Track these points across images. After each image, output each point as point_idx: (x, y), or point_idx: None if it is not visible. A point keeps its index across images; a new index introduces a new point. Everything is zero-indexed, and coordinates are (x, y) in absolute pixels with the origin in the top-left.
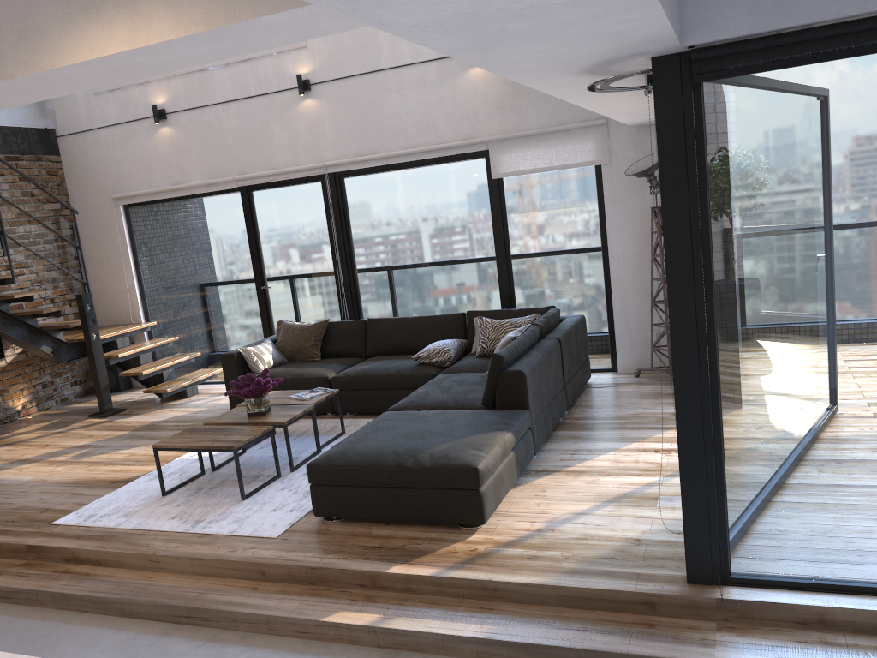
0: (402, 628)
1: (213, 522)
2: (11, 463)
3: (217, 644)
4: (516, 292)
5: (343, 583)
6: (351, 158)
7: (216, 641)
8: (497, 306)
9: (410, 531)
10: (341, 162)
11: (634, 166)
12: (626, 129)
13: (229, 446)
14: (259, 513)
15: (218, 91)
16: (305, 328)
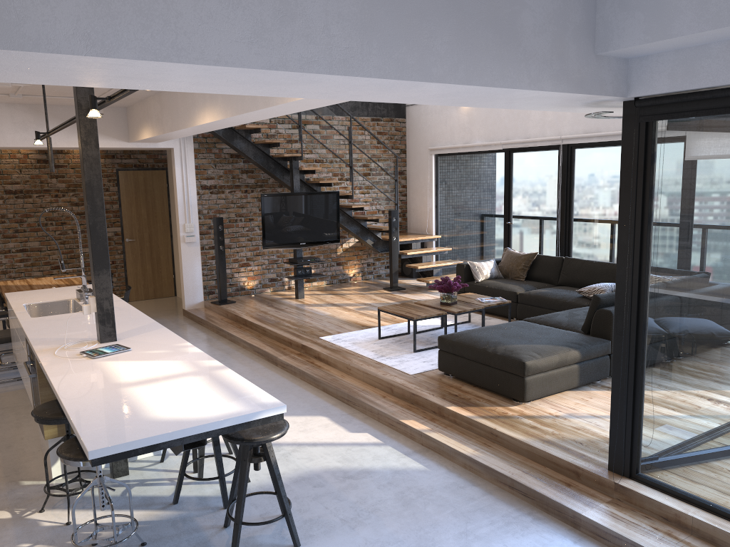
0: (433, 437)
1: (389, 358)
2: (327, 304)
3: (352, 417)
4: None
5: (426, 407)
6: (580, 134)
7: (352, 415)
8: None
9: (482, 393)
10: (572, 137)
11: None
12: None
13: (411, 317)
14: (415, 361)
15: None
16: (519, 256)
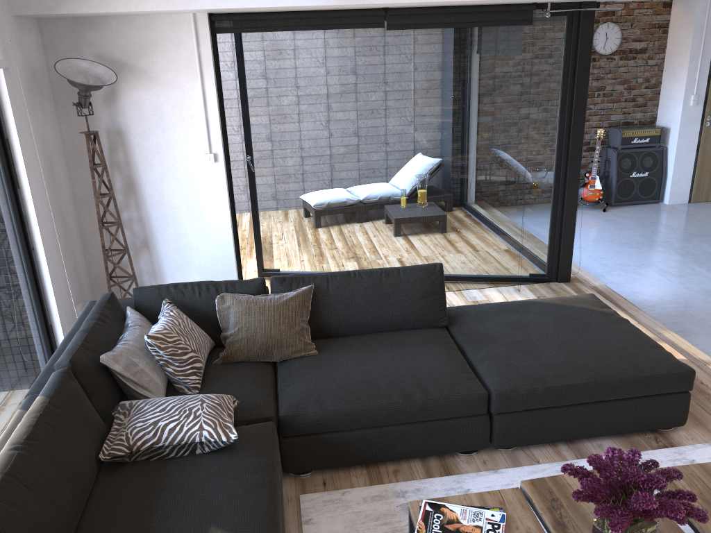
0: (704, 354)
1: None
2: None
3: None
4: None
5: None
6: None
7: None
8: None
9: None
10: None
11: (63, 75)
12: (8, 16)
13: None
14: None
15: None
16: None
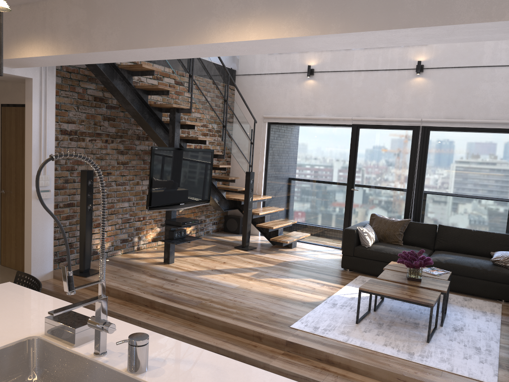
0: None
1: (423, 357)
2: (212, 270)
3: None
4: None
5: None
6: (441, 119)
7: None
8: None
9: None
10: (434, 120)
11: None
12: None
13: (428, 303)
14: (455, 358)
15: (355, 63)
16: (394, 222)
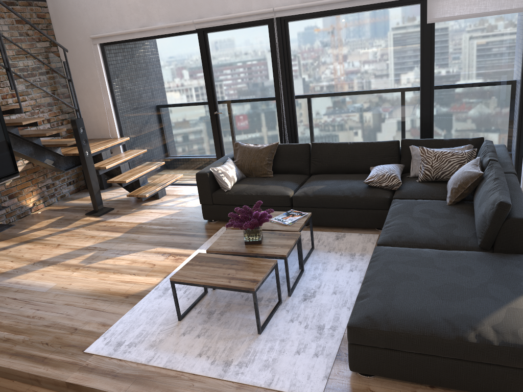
0: None
1: (243, 365)
2: (33, 264)
3: None
4: (435, 122)
5: None
6: (297, 4)
7: None
8: (416, 133)
9: None
10: (288, 7)
11: None
12: None
13: (249, 288)
14: (285, 356)
15: None
16: (259, 150)
